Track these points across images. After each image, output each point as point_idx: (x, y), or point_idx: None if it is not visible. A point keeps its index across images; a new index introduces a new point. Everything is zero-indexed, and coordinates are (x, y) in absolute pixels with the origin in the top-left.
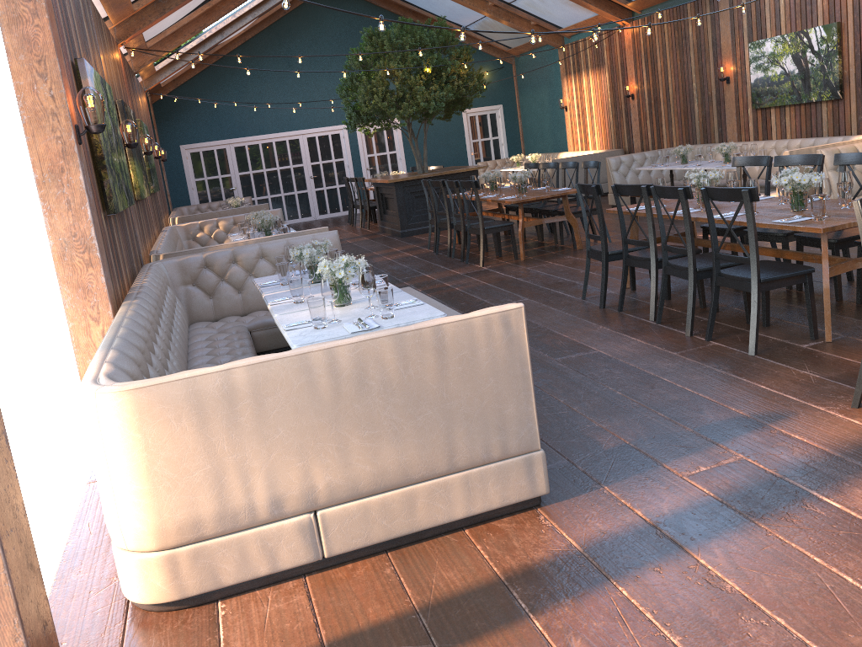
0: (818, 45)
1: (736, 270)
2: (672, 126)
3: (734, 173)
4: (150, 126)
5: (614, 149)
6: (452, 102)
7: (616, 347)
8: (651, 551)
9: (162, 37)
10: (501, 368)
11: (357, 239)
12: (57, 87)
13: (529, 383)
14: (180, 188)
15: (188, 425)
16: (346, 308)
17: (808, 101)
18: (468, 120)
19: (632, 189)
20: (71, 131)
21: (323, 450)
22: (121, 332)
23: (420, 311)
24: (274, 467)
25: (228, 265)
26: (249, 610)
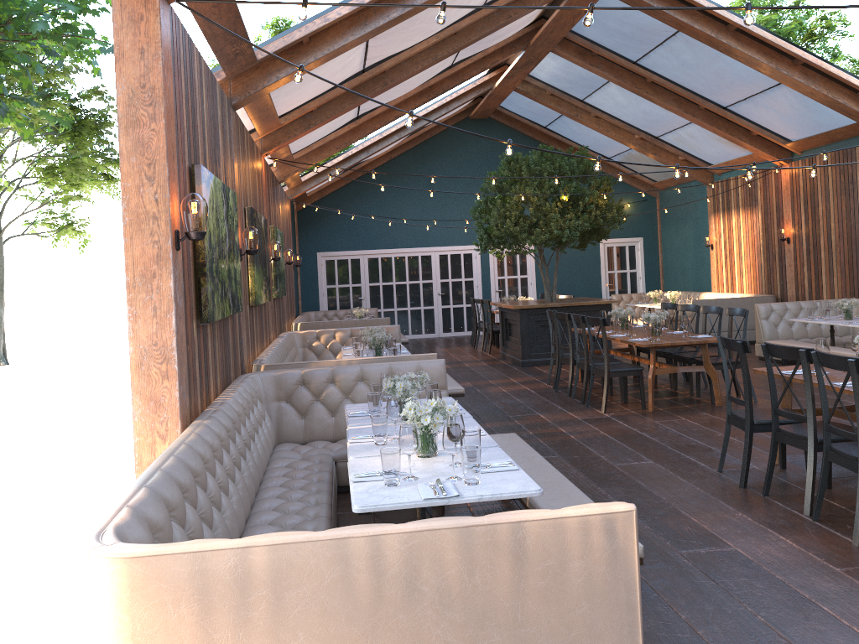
0: None
1: None
2: (833, 276)
3: None
4: (289, 232)
5: (764, 294)
6: (588, 231)
7: (759, 547)
8: None
9: (308, 150)
10: (598, 590)
11: (475, 363)
12: (162, 191)
13: (635, 616)
14: (312, 293)
15: (186, 613)
16: (428, 461)
17: None
18: (605, 251)
19: (787, 352)
20: (169, 236)
21: None
22: (167, 463)
23: (512, 479)
24: None
25: (325, 385)
26: None
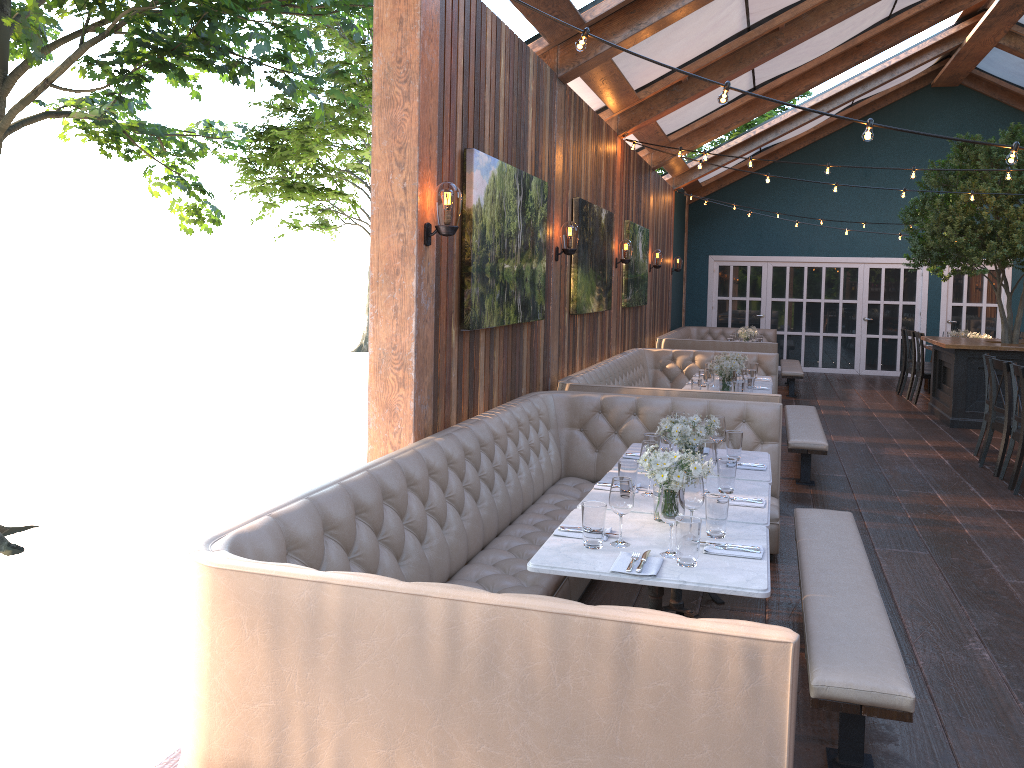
0: None
1: None
2: None
3: None
4: (667, 230)
5: None
6: None
7: None
8: None
9: (688, 130)
10: (728, 735)
11: (887, 414)
12: (411, 178)
13: None
14: (698, 304)
15: (259, 638)
16: (661, 527)
17: None
18: None
19: None
20: (415, 230)
21: (417, 746)
22: (351, 478)
23: (740, 570)
24: (348, 741)
25: (626, 416)
26: None
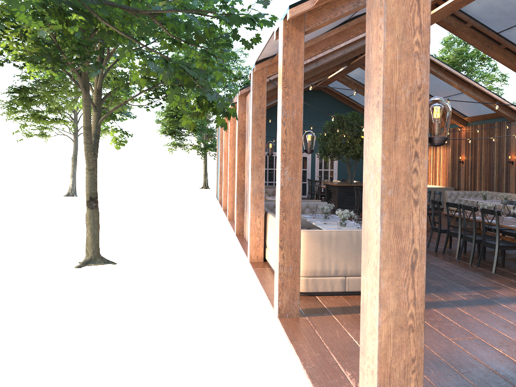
0: None
1: (491, 241)
2: (481, 180)
3: (498, 206)
4: None
5: (449, 187)
6: None
7: (440, 263)
8: (444, 305)
9: None
10: None
11: None
12: (263, 140)
13: None
14: None
15: (318, 243)
16: (345, 227)
17: None
18: None
19: (454, 205)
20: (264, 154)
21: (351, 259)
22: None
23: None
24: (337, 261)
25: None
26: (326, 298)
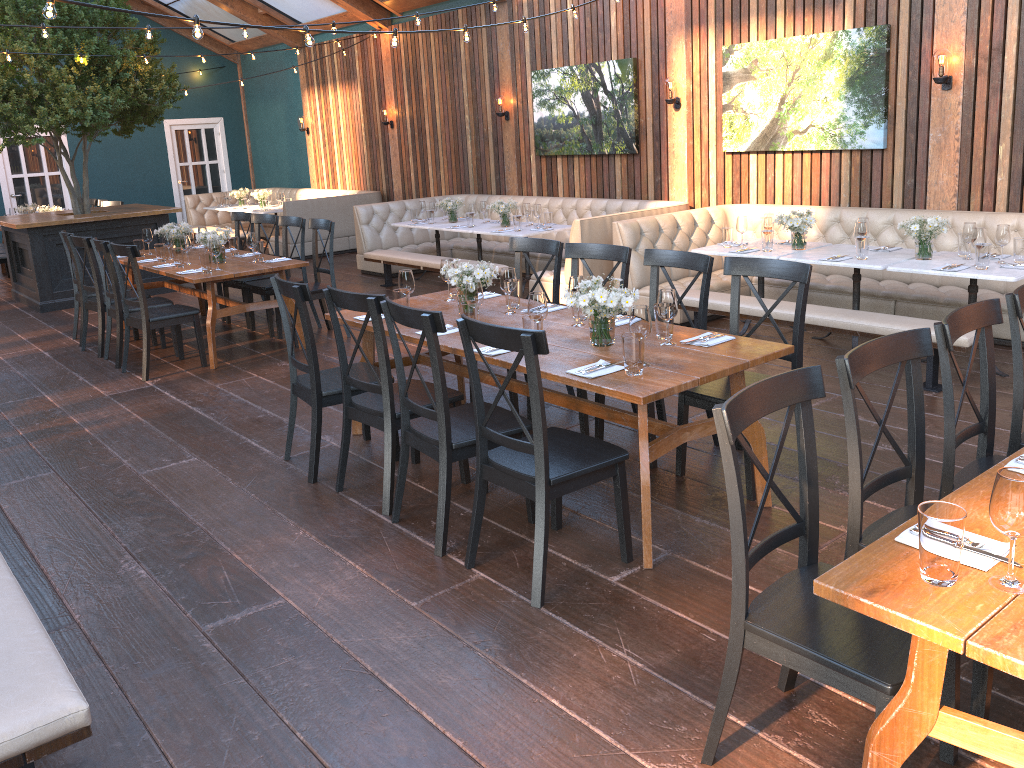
0: (612, 84)
1: (512, 454)
2: (440, 168)
3: (512, 272)
4: None
5: (368, 191)
6: (129, 111)
7: (318, 588)
8: None
9: None
10: None
11: None
12: None
13: None
14: None
15: None
16: None
17: (600, 153)
18: (173, 135)
19: (354, 301)
20: None
21: None
22: None
23: None
24: None
25: None
26: None
